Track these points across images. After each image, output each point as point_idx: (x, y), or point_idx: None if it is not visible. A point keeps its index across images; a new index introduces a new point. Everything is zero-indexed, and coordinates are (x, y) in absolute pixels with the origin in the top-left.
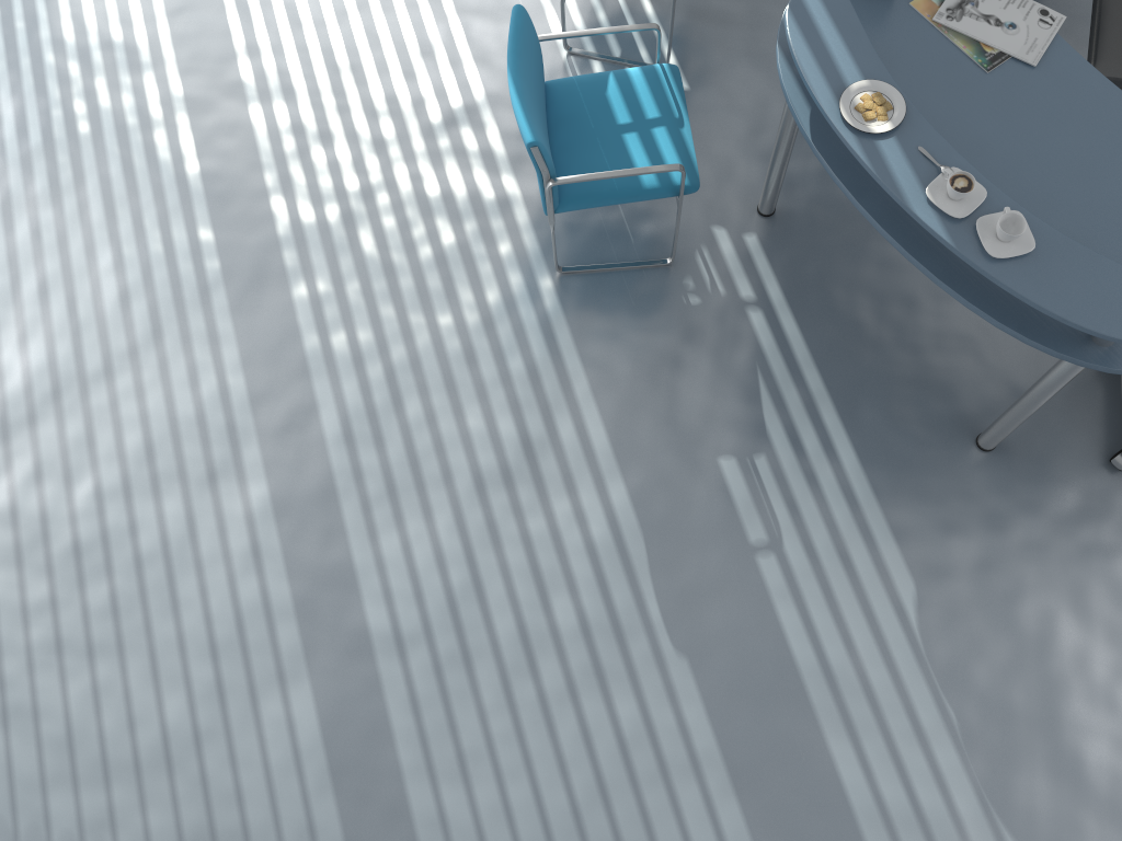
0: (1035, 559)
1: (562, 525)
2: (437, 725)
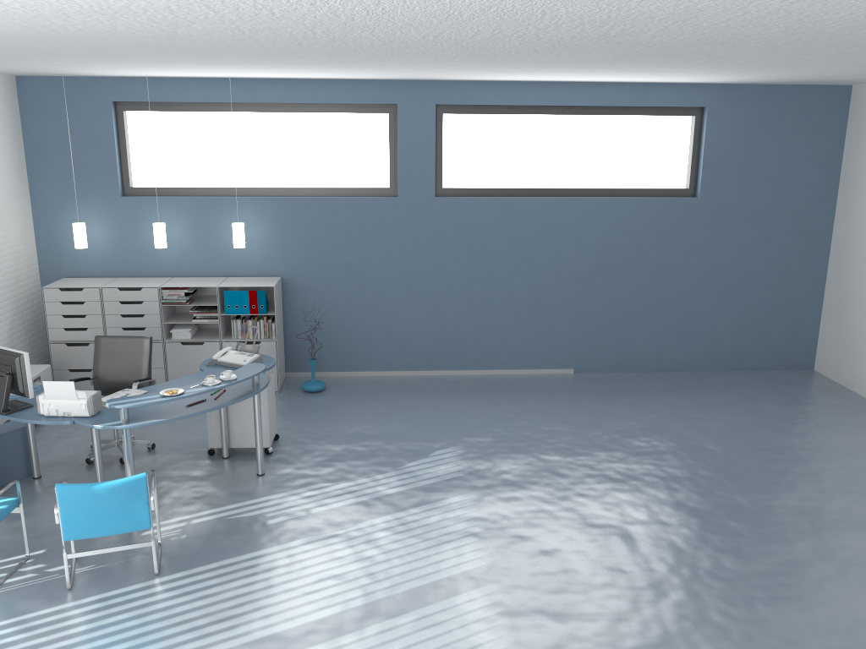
0: (306, 465)
1: (302, 557)
2: (402, 577)
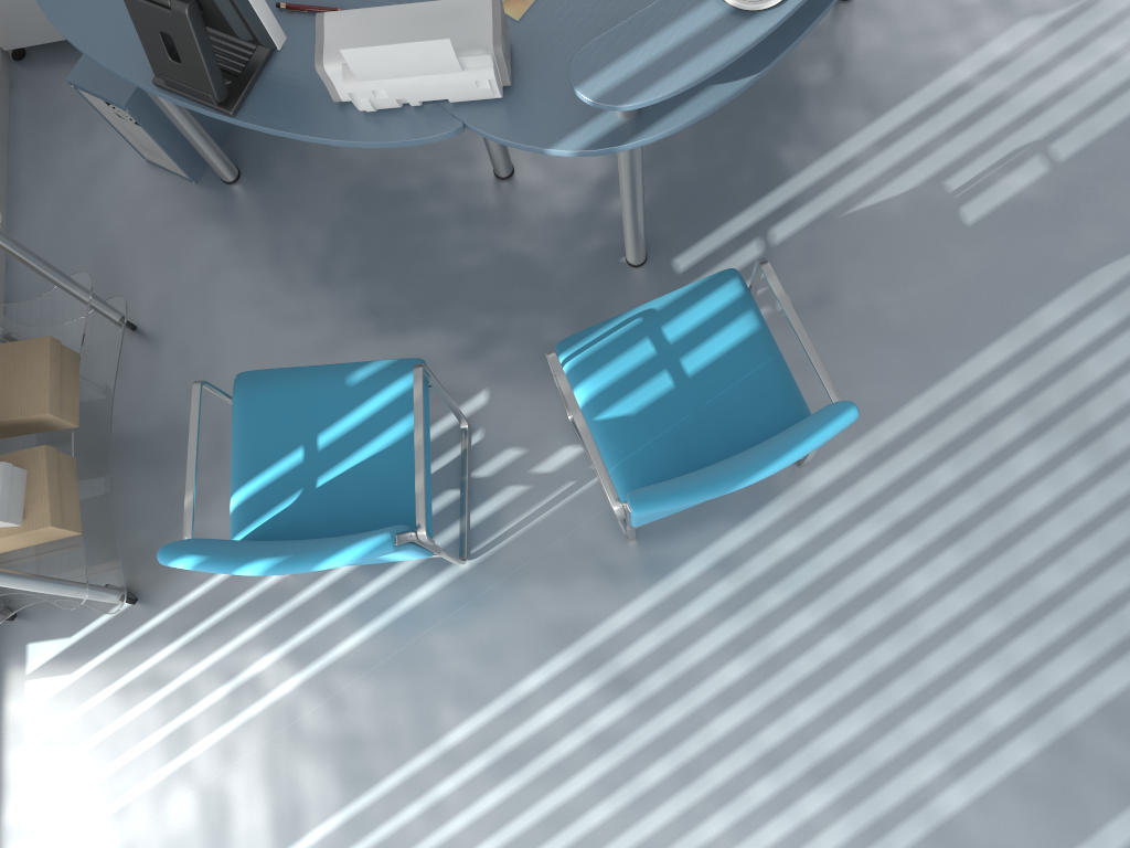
0: None
1: (1117, 359)
2: None
